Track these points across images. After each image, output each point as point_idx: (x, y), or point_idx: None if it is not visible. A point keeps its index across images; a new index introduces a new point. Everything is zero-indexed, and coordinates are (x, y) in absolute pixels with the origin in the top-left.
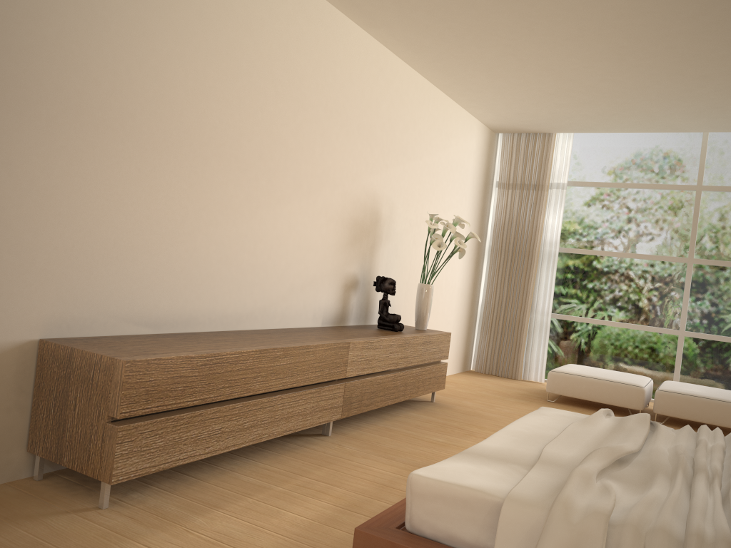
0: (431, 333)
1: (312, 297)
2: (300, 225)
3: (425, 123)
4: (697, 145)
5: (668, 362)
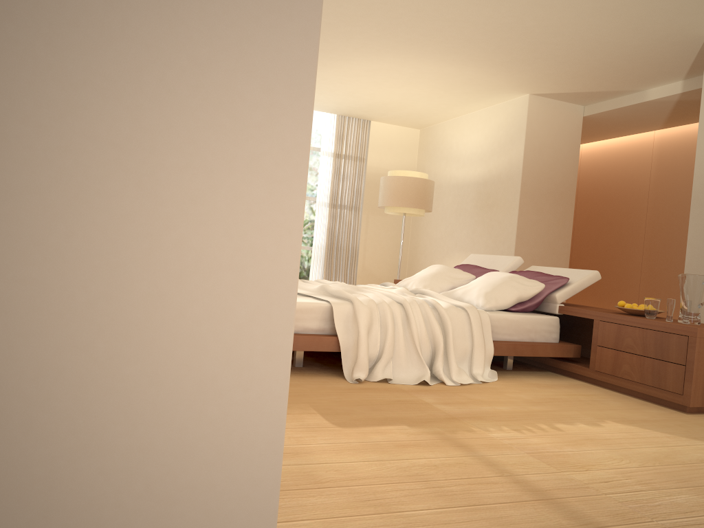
0: None
1: None
2: None
3: None
4: None
5: None
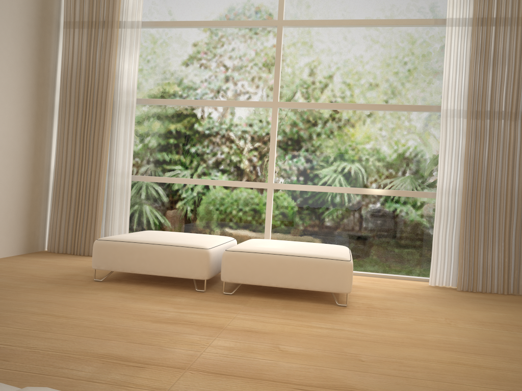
0: None
1: None
2: None
3: None
4: None
5: (259, 219)
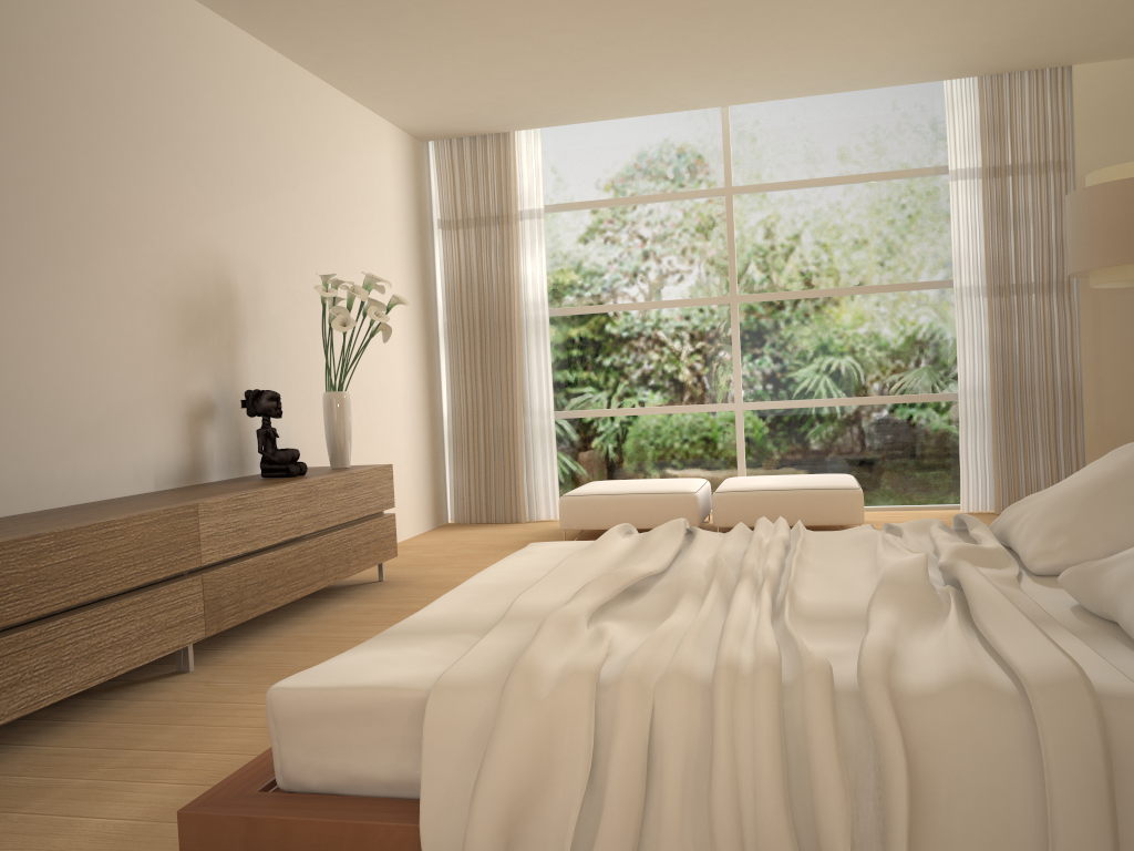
0: (357, 470)
1: (125, 442)
2: (75, 318)
3: (291, 127)
4: (716, 128)
5: (728, 452)
